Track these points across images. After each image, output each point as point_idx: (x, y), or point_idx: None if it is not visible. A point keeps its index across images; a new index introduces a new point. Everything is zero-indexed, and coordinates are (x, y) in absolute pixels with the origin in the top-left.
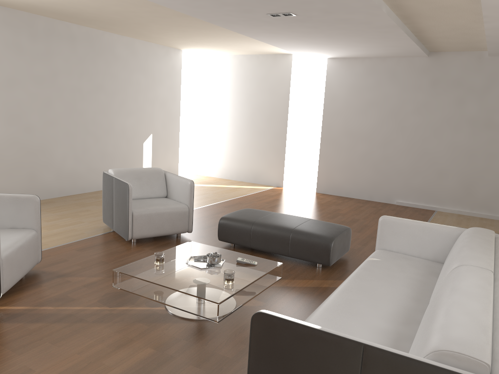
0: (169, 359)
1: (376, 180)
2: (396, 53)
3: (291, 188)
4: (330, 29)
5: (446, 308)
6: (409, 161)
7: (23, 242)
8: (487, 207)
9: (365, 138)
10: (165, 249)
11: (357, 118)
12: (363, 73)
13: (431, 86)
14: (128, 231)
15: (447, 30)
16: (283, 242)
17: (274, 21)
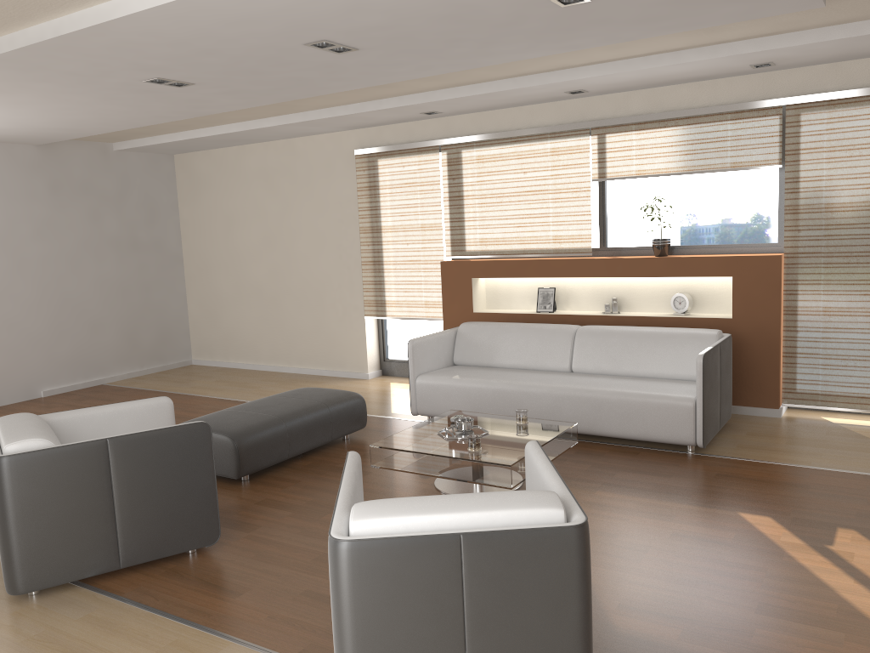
0: (609, 484)
1: (0, 366)
2: (16, 137)
3: None
4: (115, 104)
5: (663, 331)
6: (46, 319)
7: None
8: (156, 356)
9: None
10: (252, 520)
11: None
12: None
13: (52, 193)
14: (219, 520)
15: (185, 121)
16: (325, 425)
17: (107, 84)
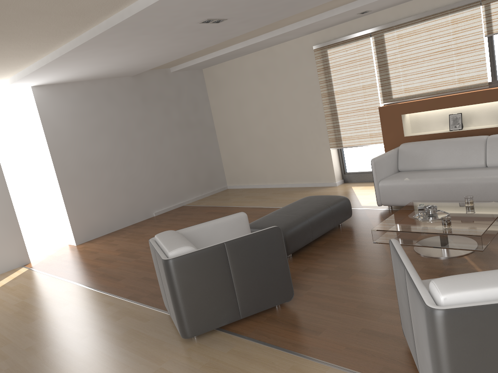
0: None
1: (131, 202)
2: (122, 73)
3: (39, 258)
4: (179, 42)
5: None
6: (150, 173)
7: None
8: (208, 186)
9: (106, 165)
10: (305, 282)
11: (91, 146)
12: (79, 99)
13: (143, 102)
14: (292, 285)
15: (212, 46)
16: (330, 218)
17: (177, 29)
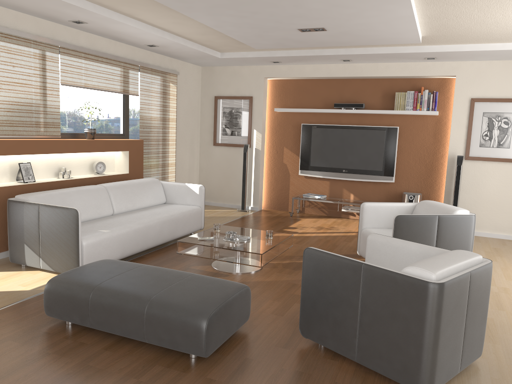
0: None
1: None
2: None
3: None
4: None
5: (142, 181)
6: None
7: None
8: None
9: None
10: None
11: None
12: None
13: None
14: None
15: None
16: None
17: None
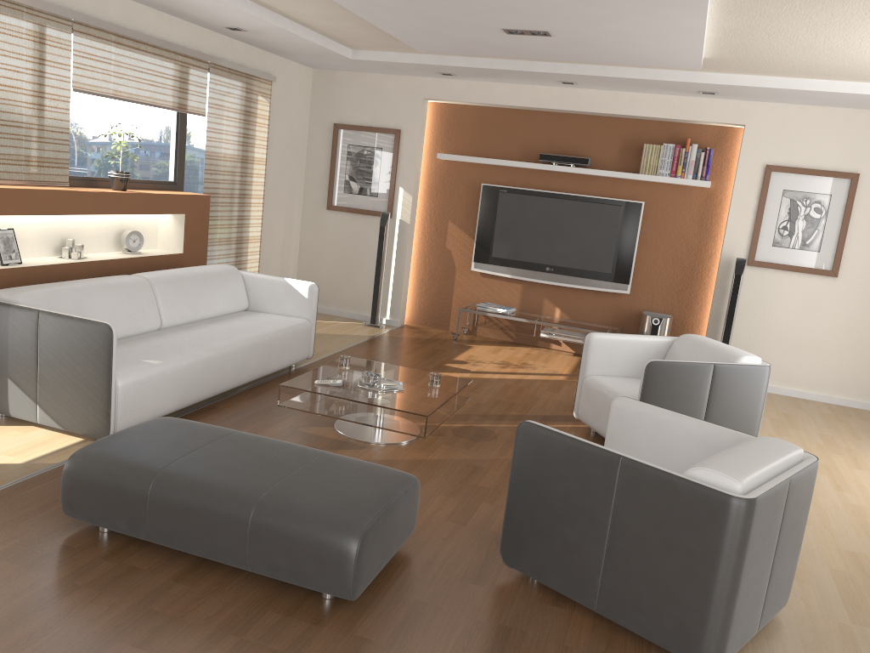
0: None
1: None
2: None
3: None
4: None
5: (210, 270)
6: None
7: (608, 393)
8: None
9: None
10: None
11: None
12: None
13: None
14: None
15: None
16: None
17: None
